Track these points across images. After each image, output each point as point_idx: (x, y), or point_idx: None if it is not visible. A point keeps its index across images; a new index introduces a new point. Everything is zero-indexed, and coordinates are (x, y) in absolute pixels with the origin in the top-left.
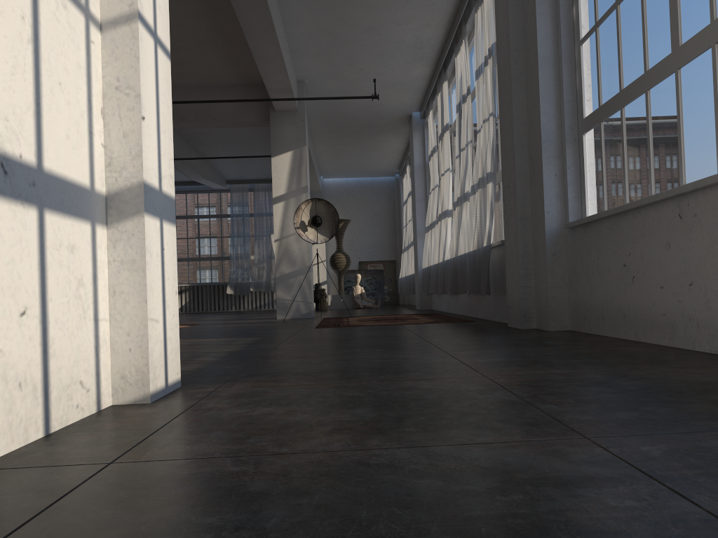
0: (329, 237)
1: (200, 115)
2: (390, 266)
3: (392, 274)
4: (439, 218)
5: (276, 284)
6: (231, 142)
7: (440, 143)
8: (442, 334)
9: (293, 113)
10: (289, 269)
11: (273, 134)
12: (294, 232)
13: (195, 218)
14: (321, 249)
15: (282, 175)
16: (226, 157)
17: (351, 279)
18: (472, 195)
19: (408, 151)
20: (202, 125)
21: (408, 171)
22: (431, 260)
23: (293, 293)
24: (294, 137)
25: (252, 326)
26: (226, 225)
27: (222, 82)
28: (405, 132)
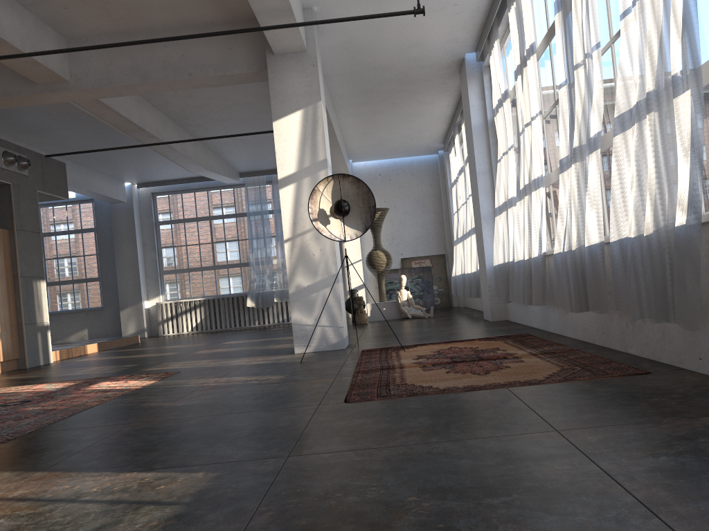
0: (362, 231)
1: (171, 70)
2: (439, 262)
3: (441, 271)
4: (525, 190)
5: (291, 304)
6: (232, 120)
7: (518, 80)
8: (697, 482)
9: (300, 56)
10: (308, 280)
11: (274, 88)
12: (312, 226)
13: (207, 219)
14: (355, 247)
15: (289, 146)
16: (224, 137)
17: (393, 280)
18: (620, 133)
19: (457, 116)
20: (175, 86)
21: (457, 141)
22: (509, 253)
23: (316, 314)
24: (303, 90)
25: (245, 384)
26: (243, 226)
27: (197, 19)
28: (454, 88)
